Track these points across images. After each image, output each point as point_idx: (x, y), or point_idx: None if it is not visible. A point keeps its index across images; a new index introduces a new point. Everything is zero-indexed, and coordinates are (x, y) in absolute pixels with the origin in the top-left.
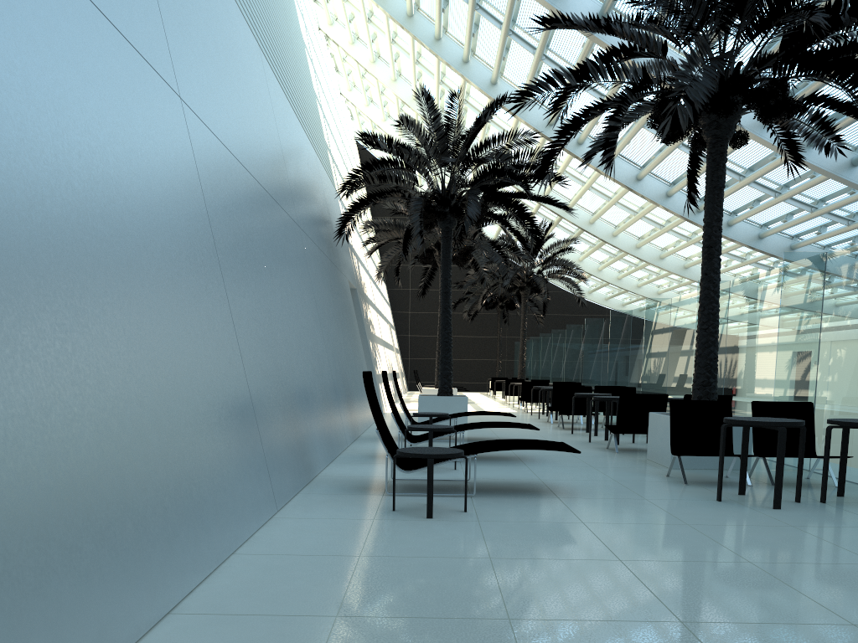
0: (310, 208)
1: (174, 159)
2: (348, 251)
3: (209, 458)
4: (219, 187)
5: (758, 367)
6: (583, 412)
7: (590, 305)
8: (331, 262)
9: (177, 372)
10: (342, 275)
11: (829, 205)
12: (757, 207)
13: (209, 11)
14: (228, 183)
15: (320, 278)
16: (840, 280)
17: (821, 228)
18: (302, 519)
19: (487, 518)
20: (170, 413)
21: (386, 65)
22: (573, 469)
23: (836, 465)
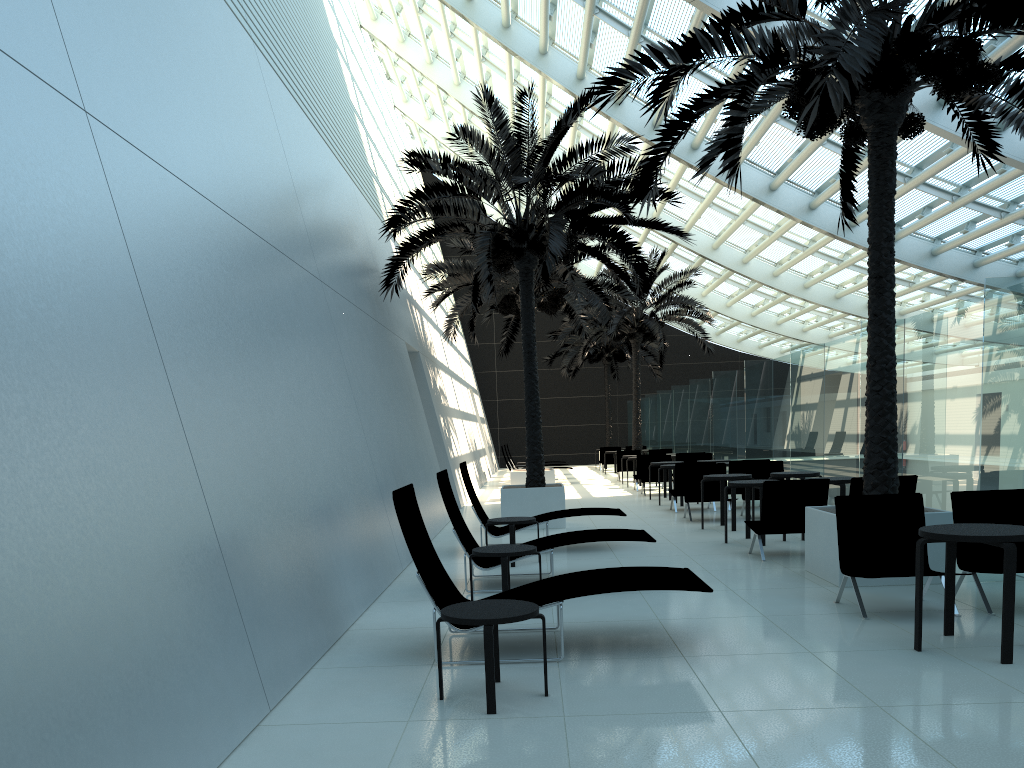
0: (342, 255)
1: (66, 204)
2: (406, 304)
3: (121, 674)
4: (166, 239)
5: (951, 435)
6: (716, 497)
7: (718, 349)
8: (377, 323)
9: (50, 548)
10: (395, 337)
11: None
12: (928, 216)
13: None
14: (184, 233)
15: (358, 347)
16: None
17: (1013, 237)
18: (301, 726)
19: (577, 709)
20: (28, 623)
21: (447, 66)
22: (705, 595)
23: None
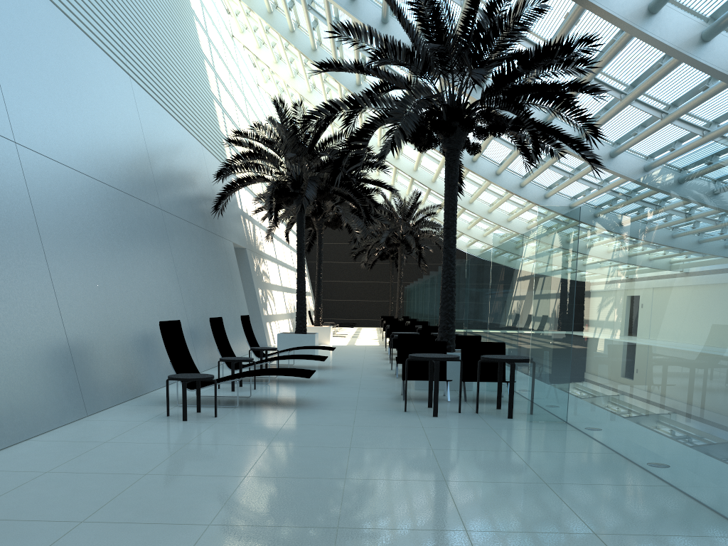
0: (183, 193)
1: (1, 187)
2: (240, 219)
3: (9, 380)
4: (54, 197)
5: None
6: None
7: None
8: (207, 231)
9: None
10: (223, 239)
11: (608, 185)
12: (560, 184)
13: (63, 68)
14: (66, 192)
15: (186, 246)
16: (527, 255)
17: None
18: (98, 421)
19: (223, 421)
20: None
21: (286, 65)
22: (342, 389)
23: (524, 388)
